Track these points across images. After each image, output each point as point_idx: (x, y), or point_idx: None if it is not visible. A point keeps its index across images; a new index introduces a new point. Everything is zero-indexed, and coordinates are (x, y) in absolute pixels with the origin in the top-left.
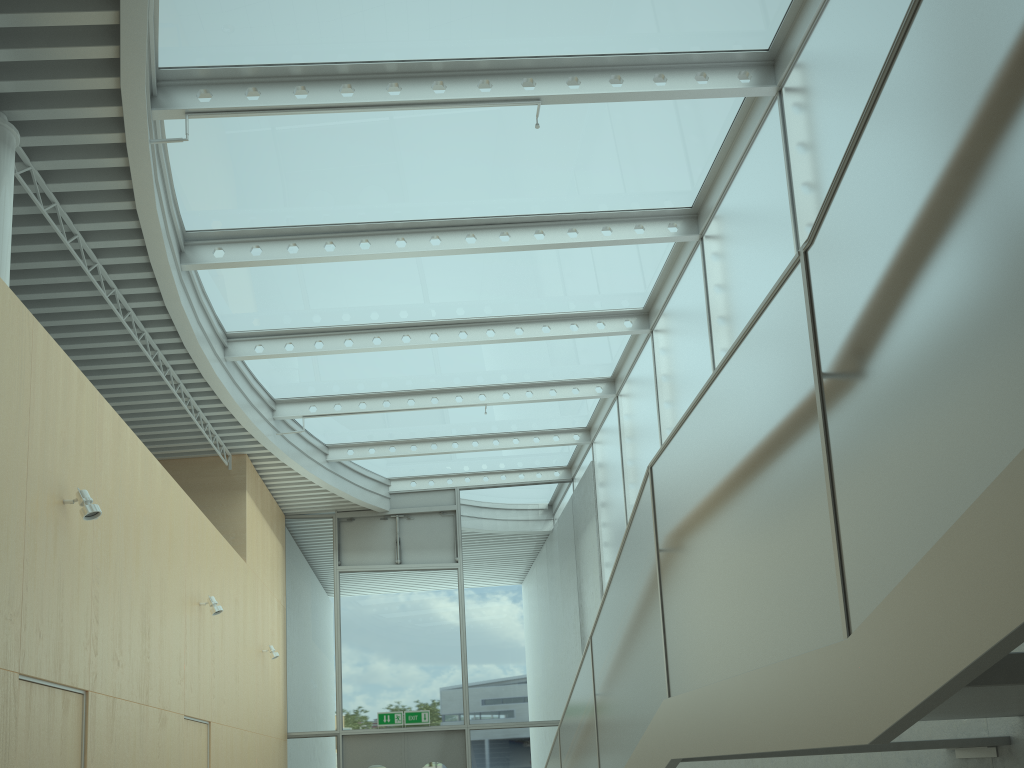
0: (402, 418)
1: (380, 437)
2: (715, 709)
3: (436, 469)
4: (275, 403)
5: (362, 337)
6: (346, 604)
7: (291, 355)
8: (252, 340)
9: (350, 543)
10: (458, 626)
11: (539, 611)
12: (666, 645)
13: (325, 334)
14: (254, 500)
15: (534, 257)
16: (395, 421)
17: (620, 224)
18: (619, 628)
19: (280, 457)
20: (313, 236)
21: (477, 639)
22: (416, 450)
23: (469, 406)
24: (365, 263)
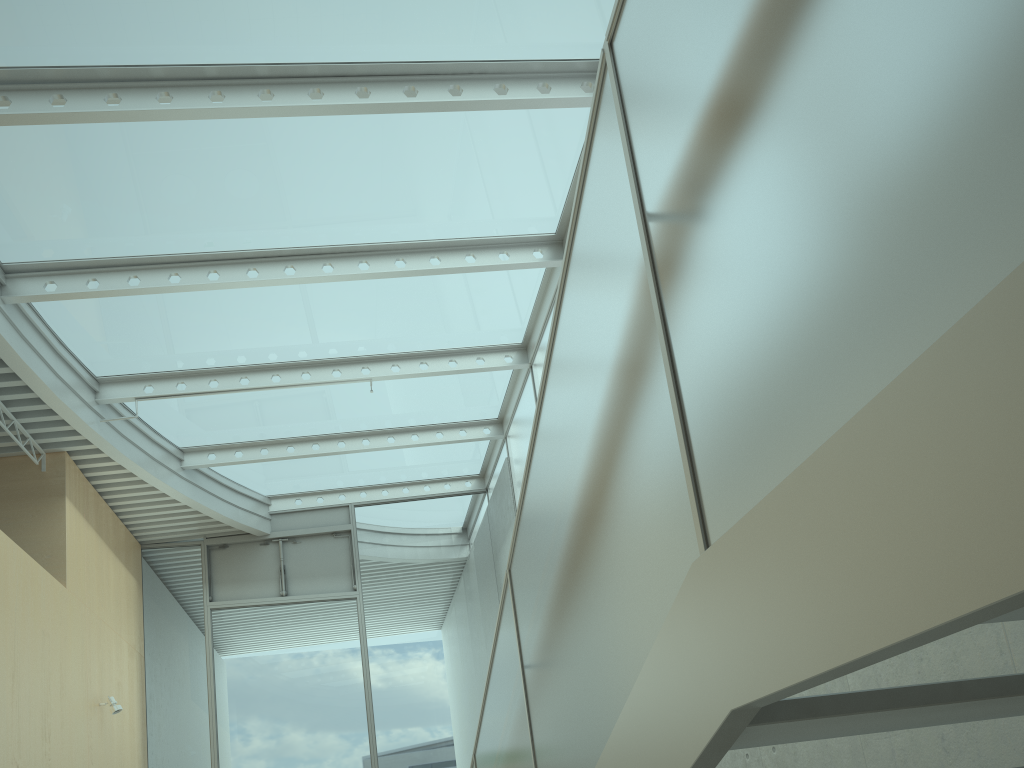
0: (270, 407)
1: (247, 436)
2: (976, 420)
3: (324, 482)
4: (98, 383)
5: (193, 271)
6: (221, 647)
7: (96, 295)
8: (41, 276)
9: (224, 574)
10: (360, 666)
11: (457, 643)
12: (688, 424)
13: (142, 268)
14: (82, 512)
15: (409, 141)
16: (262, 411)
17: (518, 82)
18: (560, 503)
19: (111, 454)
20: (88, 85)
21: (384, 680)
22: (294, 452)
23: (350, 382)
24: (176, 143)
